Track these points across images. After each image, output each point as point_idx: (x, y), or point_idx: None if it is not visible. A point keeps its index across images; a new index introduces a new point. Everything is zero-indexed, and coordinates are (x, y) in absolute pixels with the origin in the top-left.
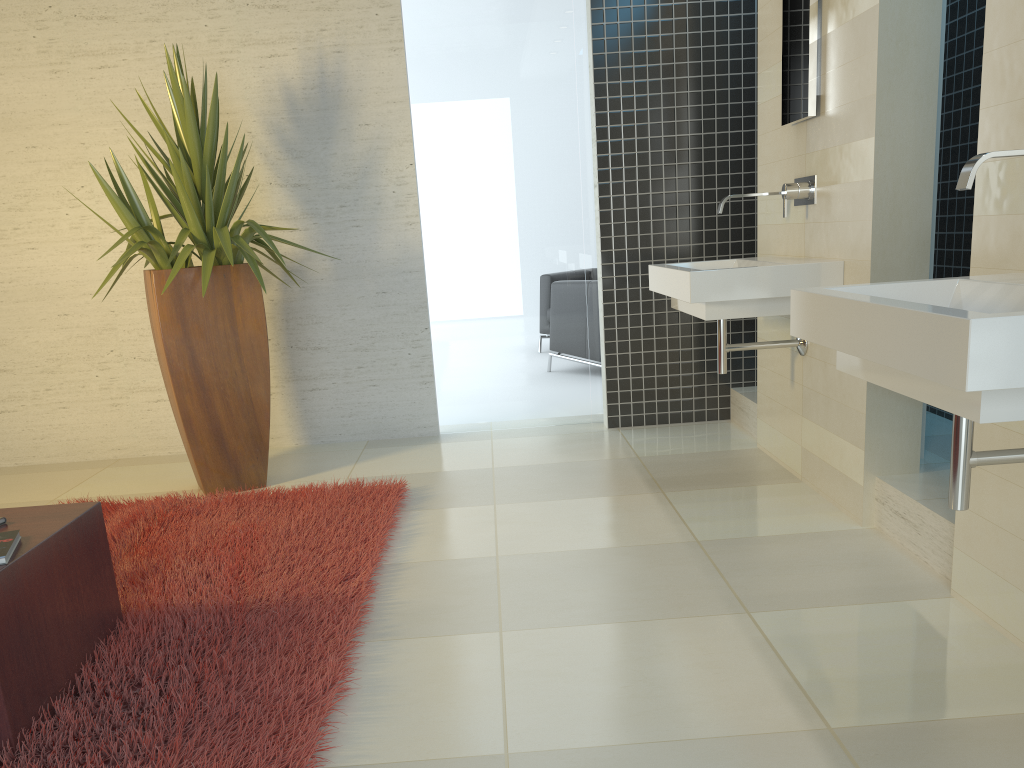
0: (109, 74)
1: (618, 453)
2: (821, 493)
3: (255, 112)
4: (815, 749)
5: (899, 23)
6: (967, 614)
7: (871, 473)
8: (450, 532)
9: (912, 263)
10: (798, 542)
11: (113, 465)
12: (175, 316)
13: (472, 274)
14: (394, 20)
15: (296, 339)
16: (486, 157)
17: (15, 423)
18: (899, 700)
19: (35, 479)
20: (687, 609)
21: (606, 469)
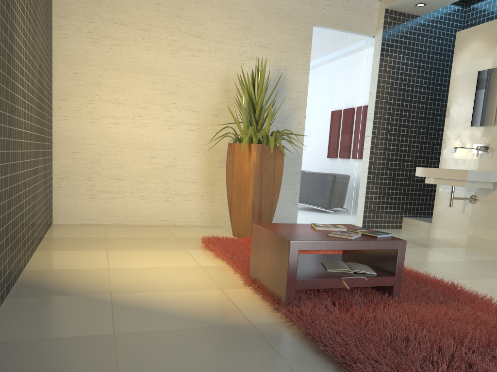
0: (195, 59)
1: None
2: (482, 250)
3: None
4: None
5: None
6: None
7: None
8: None
9: None
10: None
11: (168, 227)
12: (259, 163)
13: (317, 163)
14: (307, 62)
15: None
16: (329, 119)
17: (119, 204)
18: None
19: (141, 229)
20: None
21: None
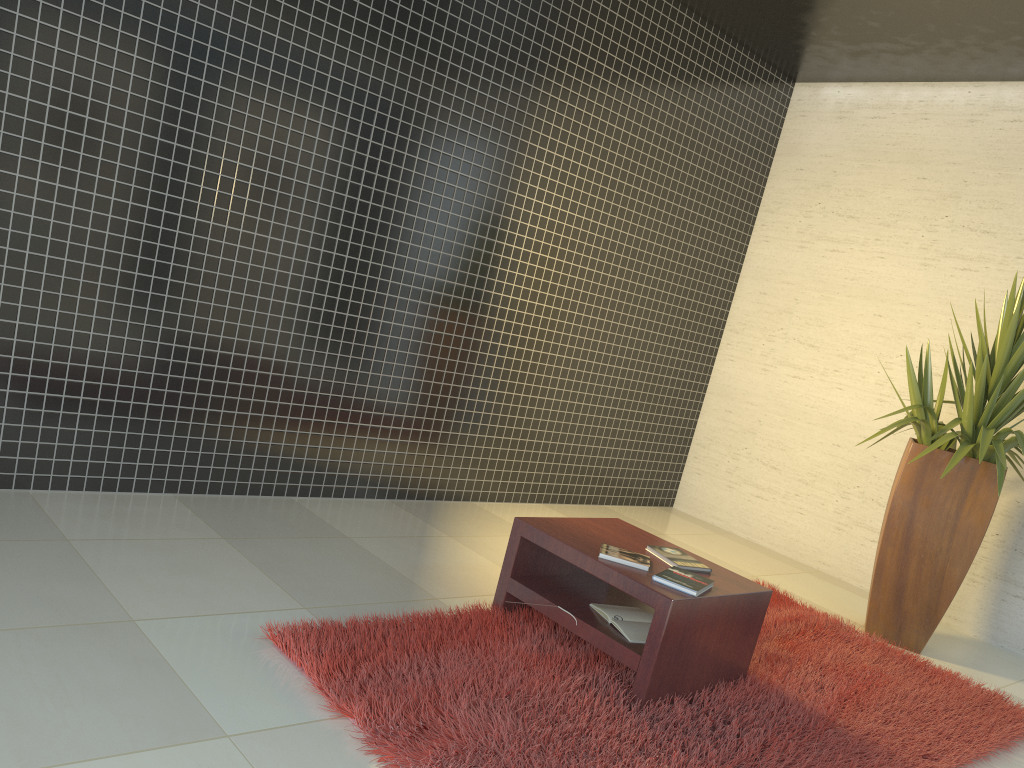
0: (967, 275)
1: None
2: None
3: None
4: None
5: None
6: None
7: None
8: None
9: None
10: None
11: (812, 573)
12: (912, 483)
13: None
14: None
15: (1023, 545)
16: None
17: (761, 508)
18: None
19: (752, 555)
20: None
21: None
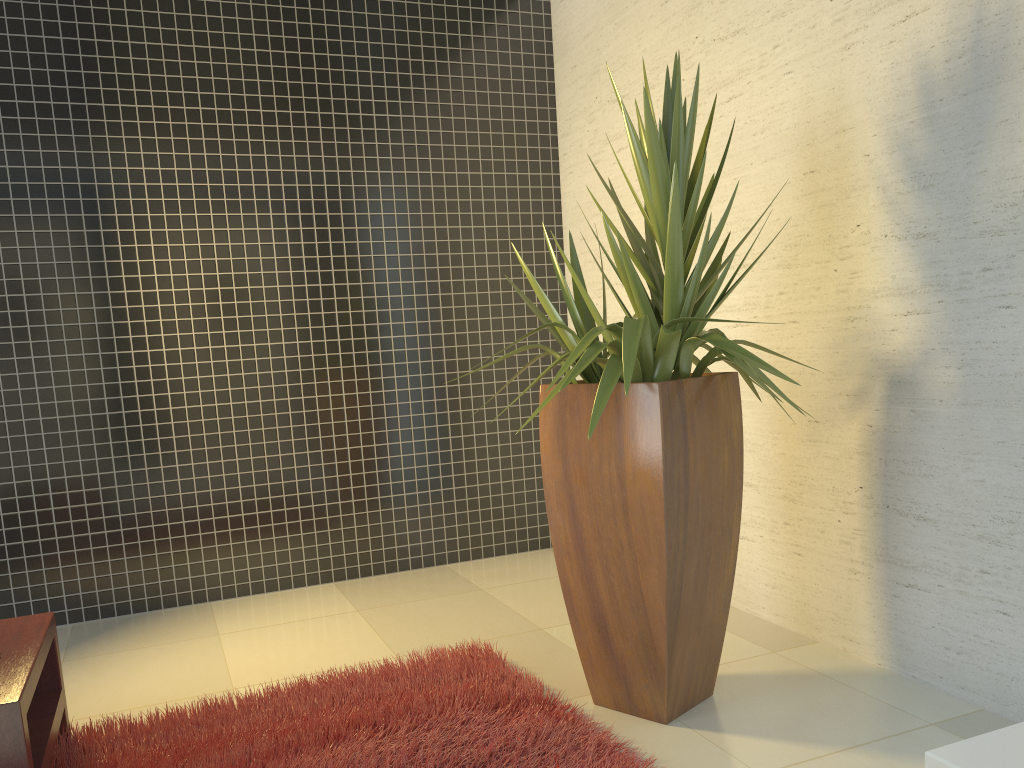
0: (734, 106)
1: None
2: None
3: (876, 120)
4: None
5: None
6: None
7: None
8: None
9: None
10: None
11: None
12: (556, 449)
13: None
14: None
15: (894, 495)
16: None
17: None
18: None
19: None
20: None
21: None
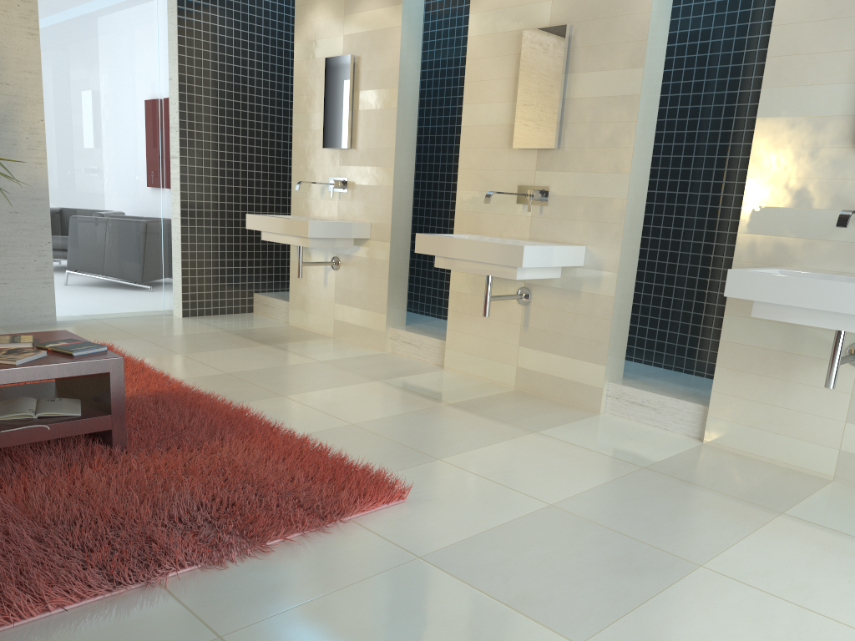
0: None
1: (212, 329)
2: (351, 341)
3: None
4: (452, 408)
5: (403, 118)
6: (455, 373)
7: (388, 325)
8: (177, 366)
9: (405, 227)
10: (366, 358)
11: None
12: None
13: (84, 206)
14: (33, 13)
15: None
16: (97, 125)
17: None
18: (461, 395)
19: None
20: (353, 382)
21: (219, 336)
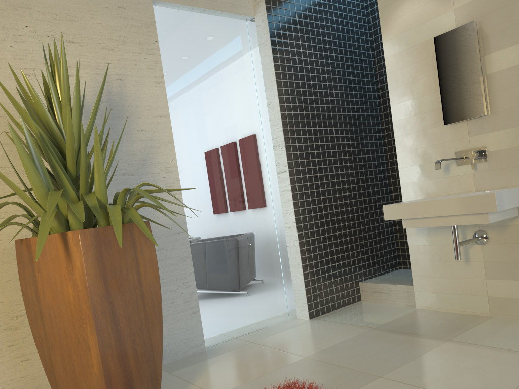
0: None
1: (357, 329)
2: None
3: None
4: None
5: None
6: None
7: None
8: None
9: None
10: None
11: None
12: (98, 273)
13: (215, 231)
14: (157, 63)
15: None
16: (217, 155)
17: None
18: None
19: None
20: None
21: (378, 338)
